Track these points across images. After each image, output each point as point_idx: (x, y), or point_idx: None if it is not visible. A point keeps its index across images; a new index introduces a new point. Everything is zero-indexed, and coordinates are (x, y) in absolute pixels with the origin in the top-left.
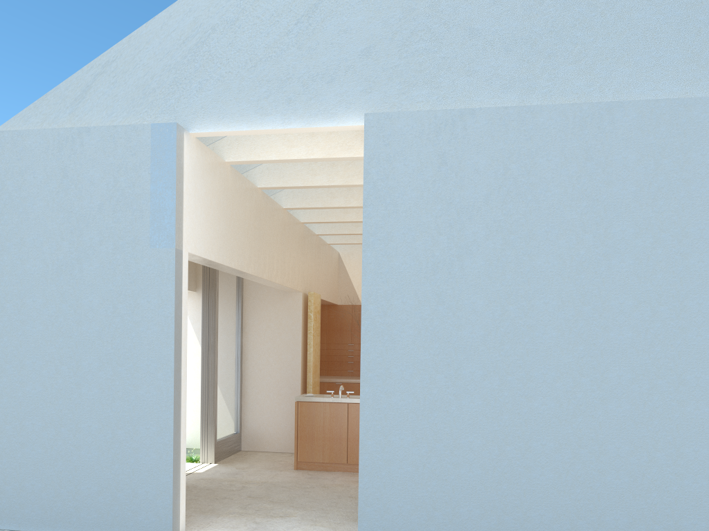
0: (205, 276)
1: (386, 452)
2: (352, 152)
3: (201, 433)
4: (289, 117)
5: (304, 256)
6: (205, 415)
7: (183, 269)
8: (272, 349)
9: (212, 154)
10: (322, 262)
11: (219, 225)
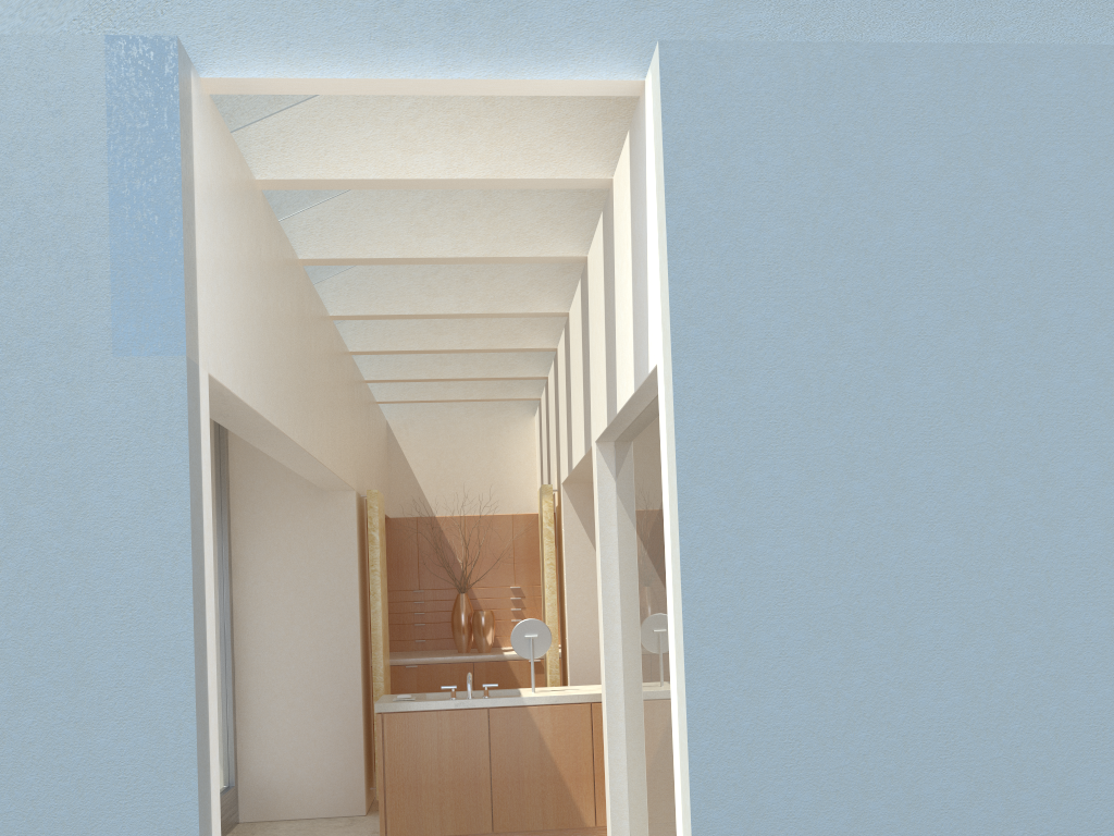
0: None
1: (755, 834)
2: (551, 168)
3: None
4: (455, 53)
5: (354, 419)
6: None
7: (202, 415)
8: (298, 608)
9: (237, 152)
10: (373, 435)
11: (251, 321)
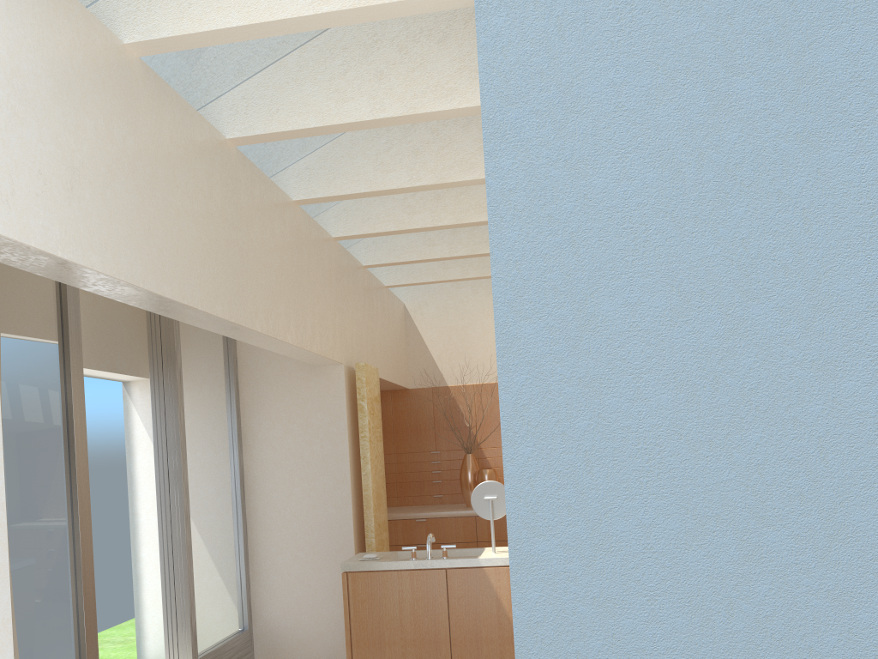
0: (153, 344)
1: None
2: None
3: (166, 646)
4: None
5: (343, 299)
6: (172, 611)
7: None
8: (297, 472)
9: (77, 7)
10: (378, 315)
11: (112, 187)
